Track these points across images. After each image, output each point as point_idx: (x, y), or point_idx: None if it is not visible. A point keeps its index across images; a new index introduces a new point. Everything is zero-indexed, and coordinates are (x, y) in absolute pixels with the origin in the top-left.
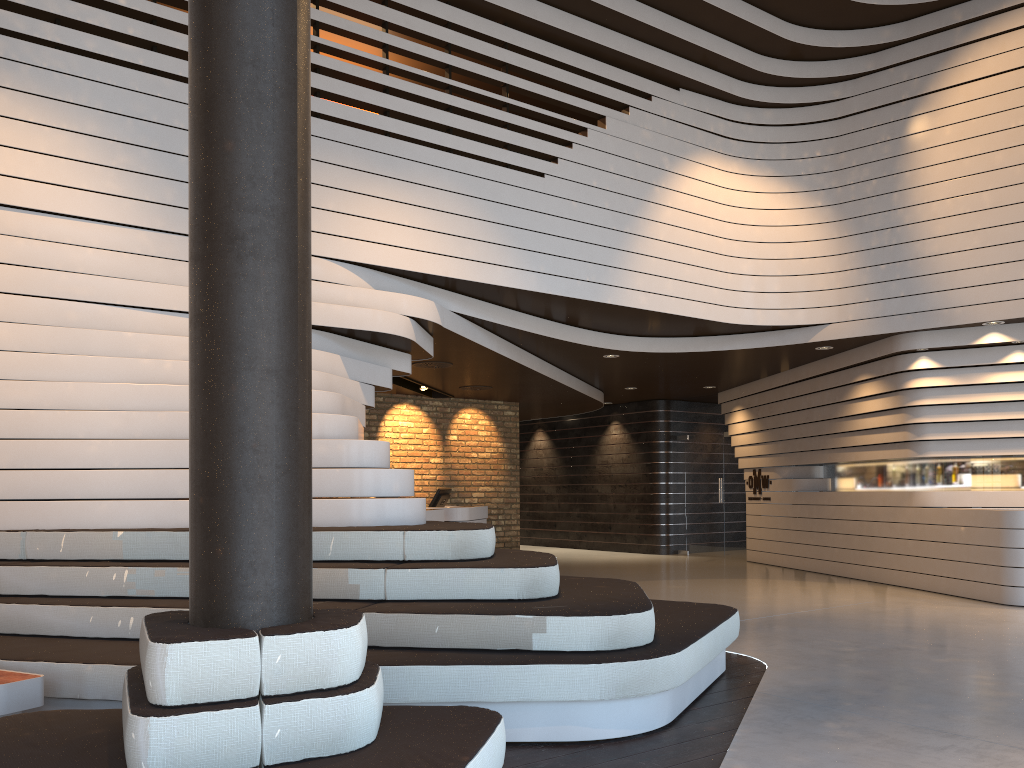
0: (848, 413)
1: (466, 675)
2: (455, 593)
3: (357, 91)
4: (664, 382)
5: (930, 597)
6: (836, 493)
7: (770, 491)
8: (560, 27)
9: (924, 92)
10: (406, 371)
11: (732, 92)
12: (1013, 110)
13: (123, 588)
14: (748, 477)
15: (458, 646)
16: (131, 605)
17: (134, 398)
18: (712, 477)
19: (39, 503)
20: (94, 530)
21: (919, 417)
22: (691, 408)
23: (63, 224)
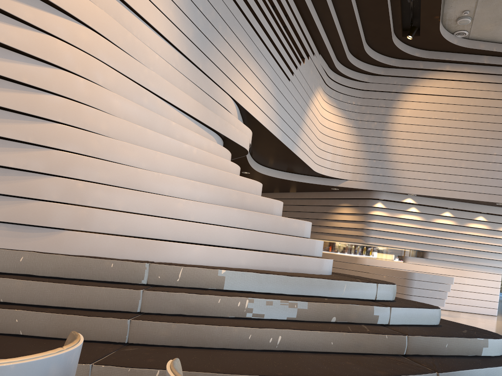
0: (330, 218)
1: (487, 373)
2: (416, 321)
3: (253, 4)
4: None
5: None
6: None
7: None
8: (309, 7)
9: (402, 92)
10: None
11: (335, 63)
12: (434, 111)
13: (244, 312)
14: None
15: (453, 354)
16: (276, 327)
17: (189, 171)
18: None
19: (151, 241)
20: (203, 267)
21: (370, 227)
22: None
23: (147, 31)
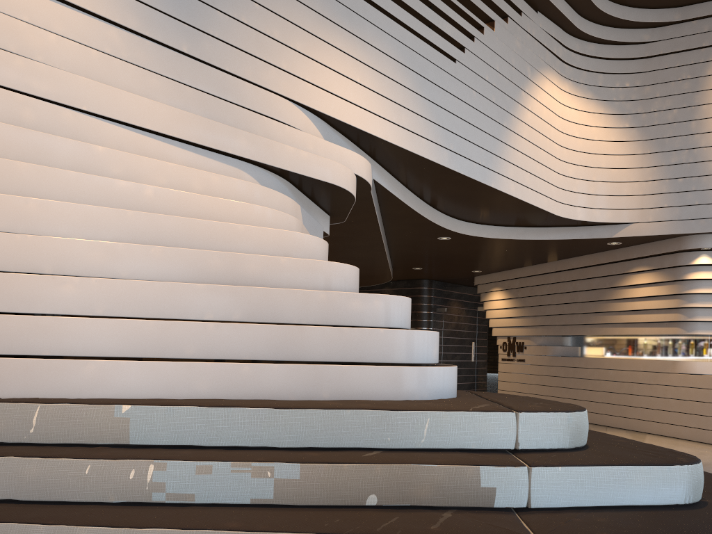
0: (617, 297)
1: None
2: (615, 498)
3: None
4: (450, 265)
5: (705, 447)
6: (594, 359)
7: (522, 354)
8: None
9: None
10: (327, 232)
11: (573, 22)
12: None
13: (145, 491)
14: (502, 343)
15: None
16: (182, 526)
17: (115, 227)
18: (466, 341)
19: None
20: (84, 402)
21: (693, 303)
22: (450, 287)
23: None
